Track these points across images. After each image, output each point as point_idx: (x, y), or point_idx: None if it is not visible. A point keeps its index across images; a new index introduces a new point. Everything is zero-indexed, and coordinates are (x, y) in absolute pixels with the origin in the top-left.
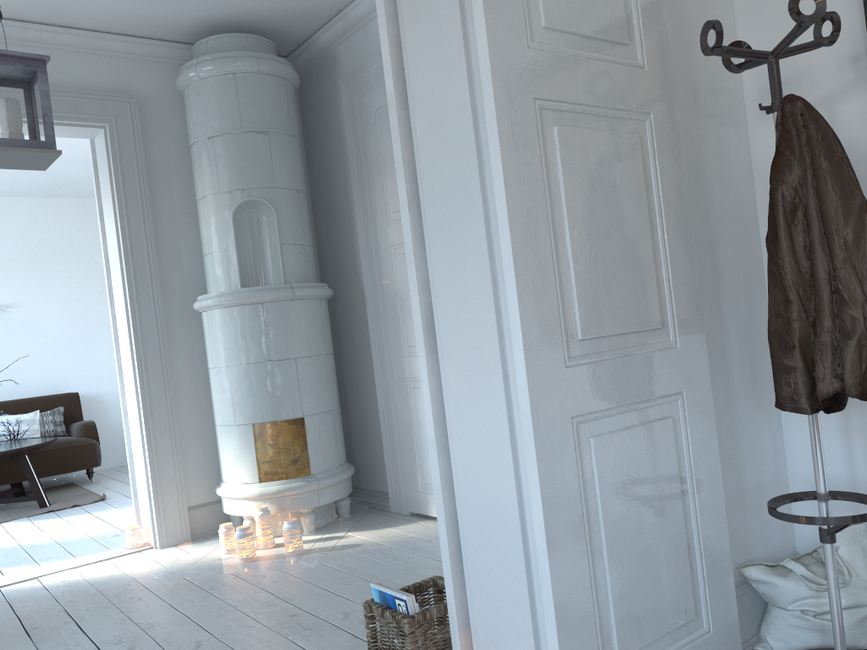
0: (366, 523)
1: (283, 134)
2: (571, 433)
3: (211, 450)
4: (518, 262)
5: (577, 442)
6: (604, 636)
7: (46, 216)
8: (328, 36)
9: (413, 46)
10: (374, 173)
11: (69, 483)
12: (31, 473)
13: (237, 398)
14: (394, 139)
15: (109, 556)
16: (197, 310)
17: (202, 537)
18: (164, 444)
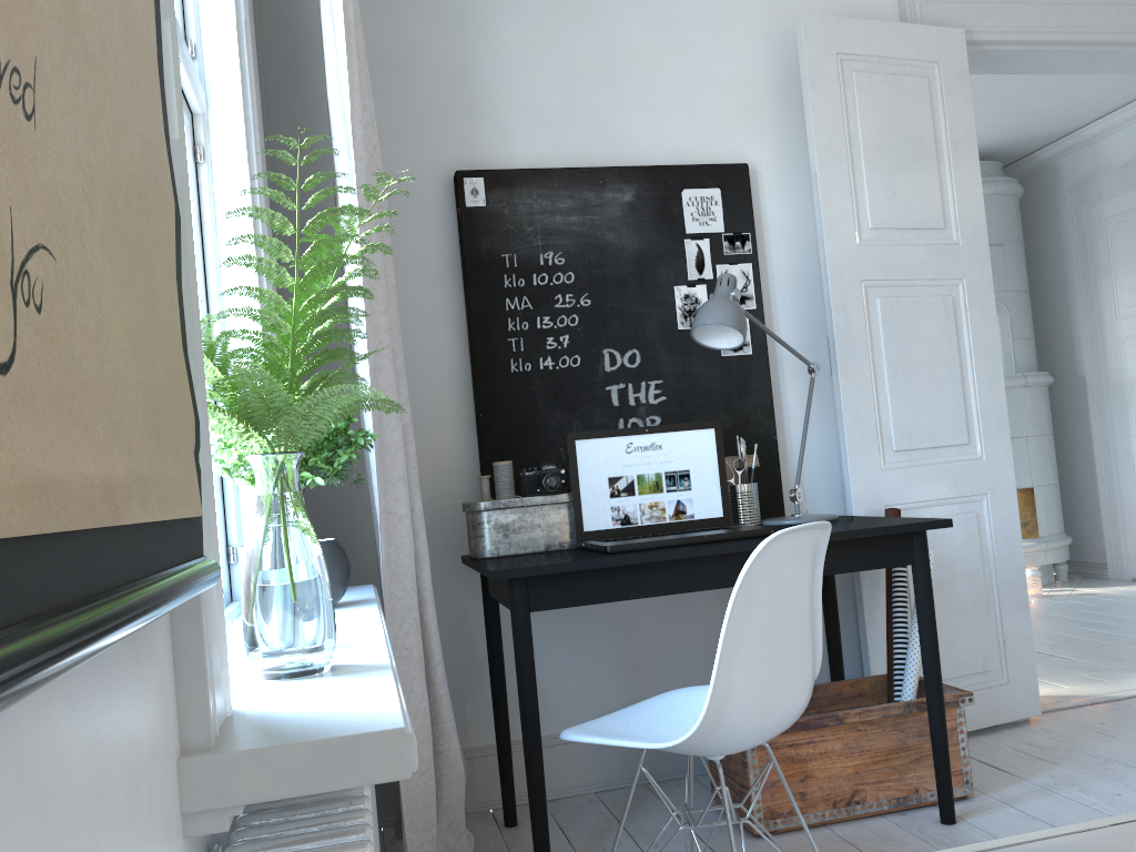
0: (1088, 584)
1: (1013, 244)
2: None
3: None
4: None
5: None
6: None
7: None
8: (1052, 152)
9: None
10: (1102, 274)
11: None
12: None
13: None
14: None
15: None
16: None
17: None
18: None
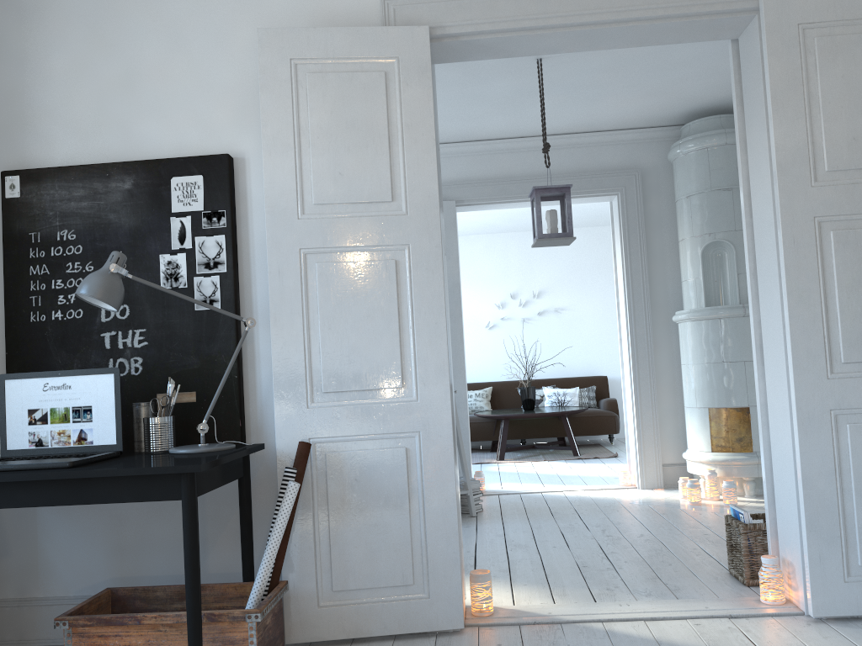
0: None
1: None
2: (829, 419)
3: (682, 425)
4: (792, 316)
5: (834, 425)
6: (849, 548)
7: (590, 241)
8: None
9: (752, 183)
10: None
11: (596, 444)
12: (569, 430)
13: (698, 387)
14: (744, 235)
15: (607, 487)
16: (674, 321)
17: (672, 487)
18: (647, 416)
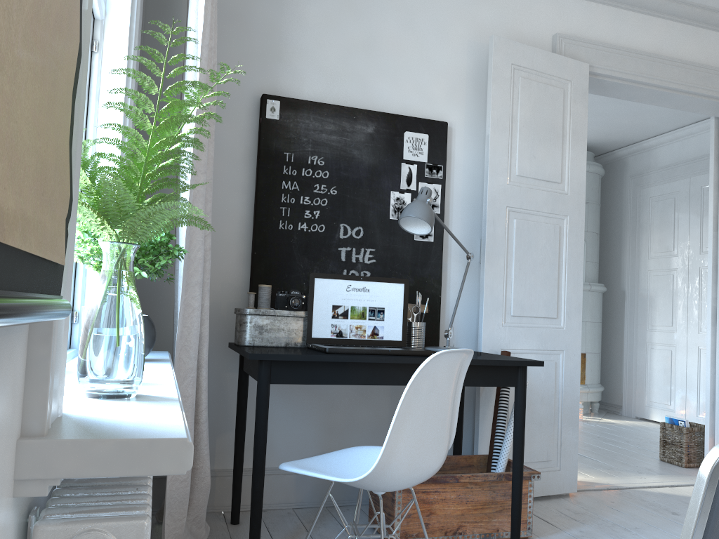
0: (610, 417)
1: (594, 204)
2: None
3: None
4: None
5: None
6: None
7: None
8: (624, 152)
9: None
10: (643, 230)
11: None
12: None
13: None
14: (709, 242)
15: None
16: None
17: None
18: None
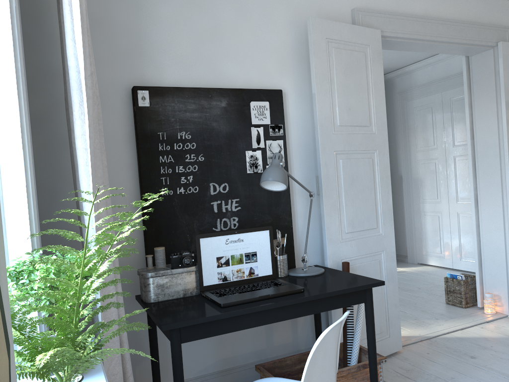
0: (400, 265)
1: None
2: None
3: None
4: None
5: None
6: None
7: None
8: (392, 75)
9: (478, 125)
10: (411, 131)
11: None
12: None
13: None
14: (468, 148)
15: None
16: None
17: None
18: None
